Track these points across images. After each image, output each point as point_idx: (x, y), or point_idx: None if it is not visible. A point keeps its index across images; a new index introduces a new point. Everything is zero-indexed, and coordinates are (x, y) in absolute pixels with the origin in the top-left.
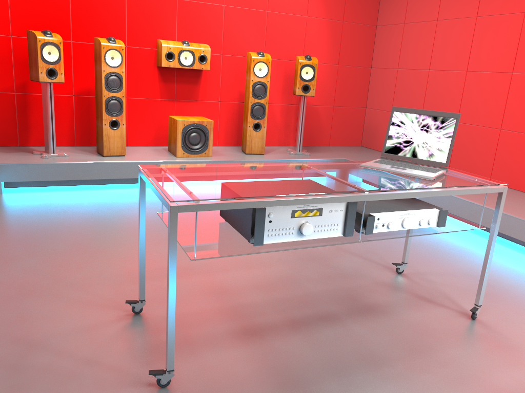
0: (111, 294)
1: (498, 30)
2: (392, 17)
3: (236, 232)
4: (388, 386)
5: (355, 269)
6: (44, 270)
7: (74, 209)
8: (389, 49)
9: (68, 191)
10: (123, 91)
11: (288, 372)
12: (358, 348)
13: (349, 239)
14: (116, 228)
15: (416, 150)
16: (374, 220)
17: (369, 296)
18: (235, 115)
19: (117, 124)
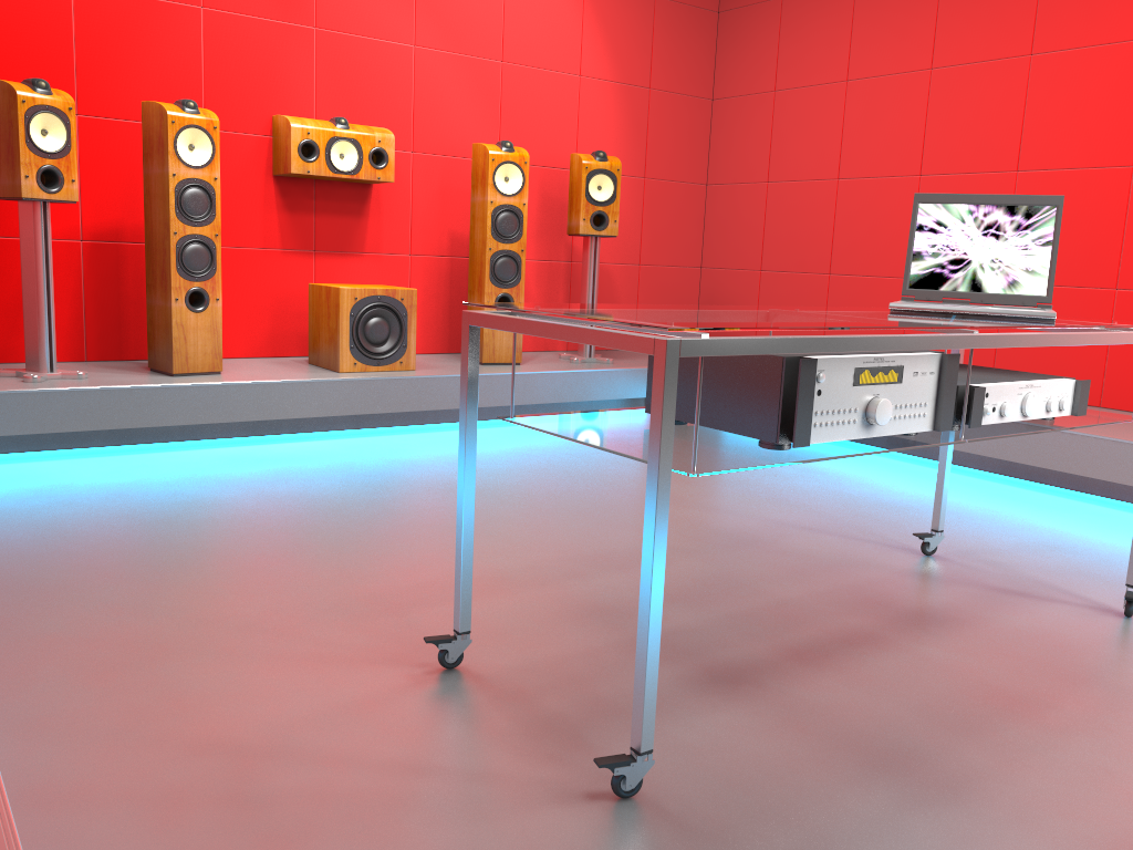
0: (360, 638)
1: (978, 92)
2: (748, 80)
3: (713, 437)
4: (1079, 741)
5: (839, 554)
6: (161, 607)
7: (139, 488)
8: (746, 144)
9: (98, 457)
10: (217, 224)
11: (866, 741)
12: (964, 684)
13: (942, 438)
14: (269, 518)
15: (979, 276)
16: (983, 397)
17: (906, 595)
18: (442, 286)
19: (204, 298)
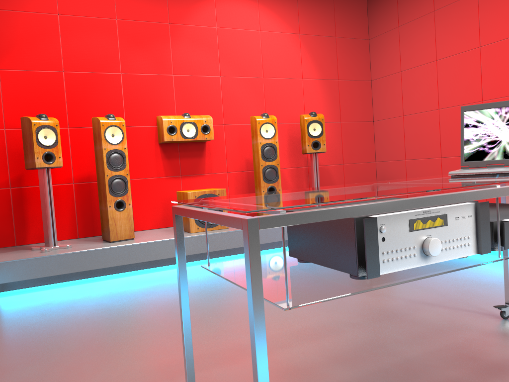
0: None
1: (507, 53)
2: (387, 69)
3: (324, 271)
4: None
5: (448, 321)
6: (50, 379)
7: (81, 302)
8: (390, 99)
9: (73, 285)
10: (127, 169)
11: None
12: None
13: (485, 258)
14: (135, 316)
15: (507, 149)
16: None
17: (490, 351)
18: (244, 185)
19: (123, 204)
